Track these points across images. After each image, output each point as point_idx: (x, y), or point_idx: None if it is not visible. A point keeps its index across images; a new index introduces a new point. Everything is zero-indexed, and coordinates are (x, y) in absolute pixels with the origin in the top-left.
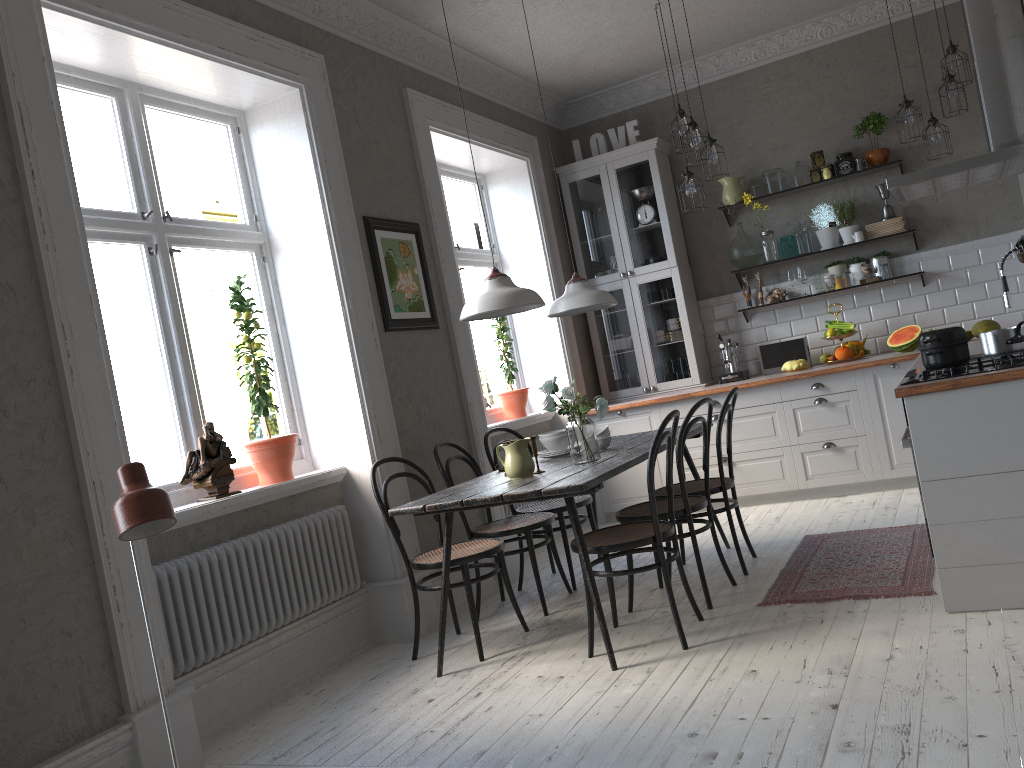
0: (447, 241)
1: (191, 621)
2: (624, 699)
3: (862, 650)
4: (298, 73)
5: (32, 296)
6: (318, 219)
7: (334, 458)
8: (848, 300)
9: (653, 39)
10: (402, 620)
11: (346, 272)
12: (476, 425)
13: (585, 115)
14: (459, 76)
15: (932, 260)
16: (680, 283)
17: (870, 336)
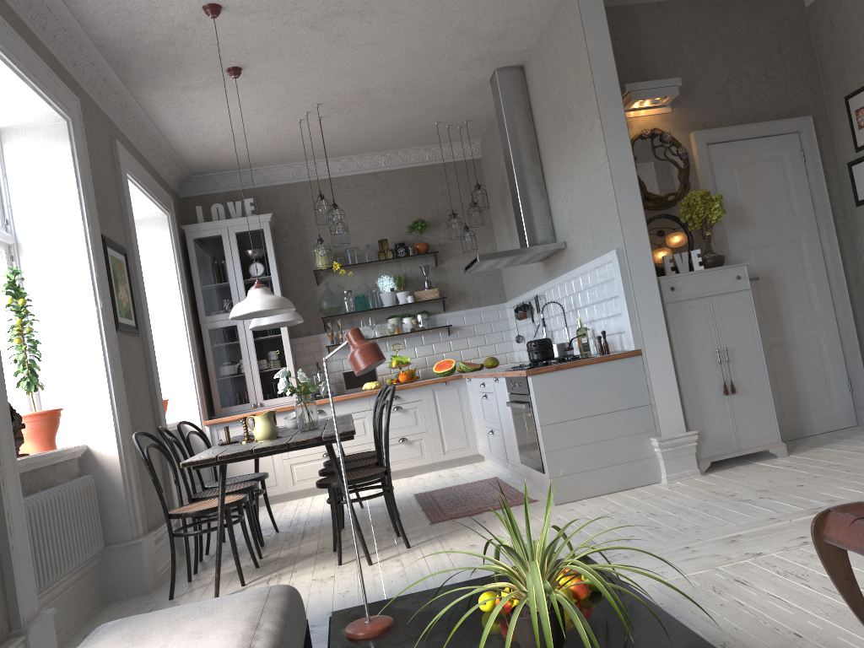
0: (140, 266)
1: None
2: (401, 572)
3: None
4: (69, 109)
5: None
6: (77, 230)
7: (73, 436)
8: (401, 342)
9: (282, 142)
10: (139, 575)
11: (99, 276)
12: (162, 419)
13: (202, 188)
14: (136, 139)
15: (454, 318)
16: None
17: (415, 368)
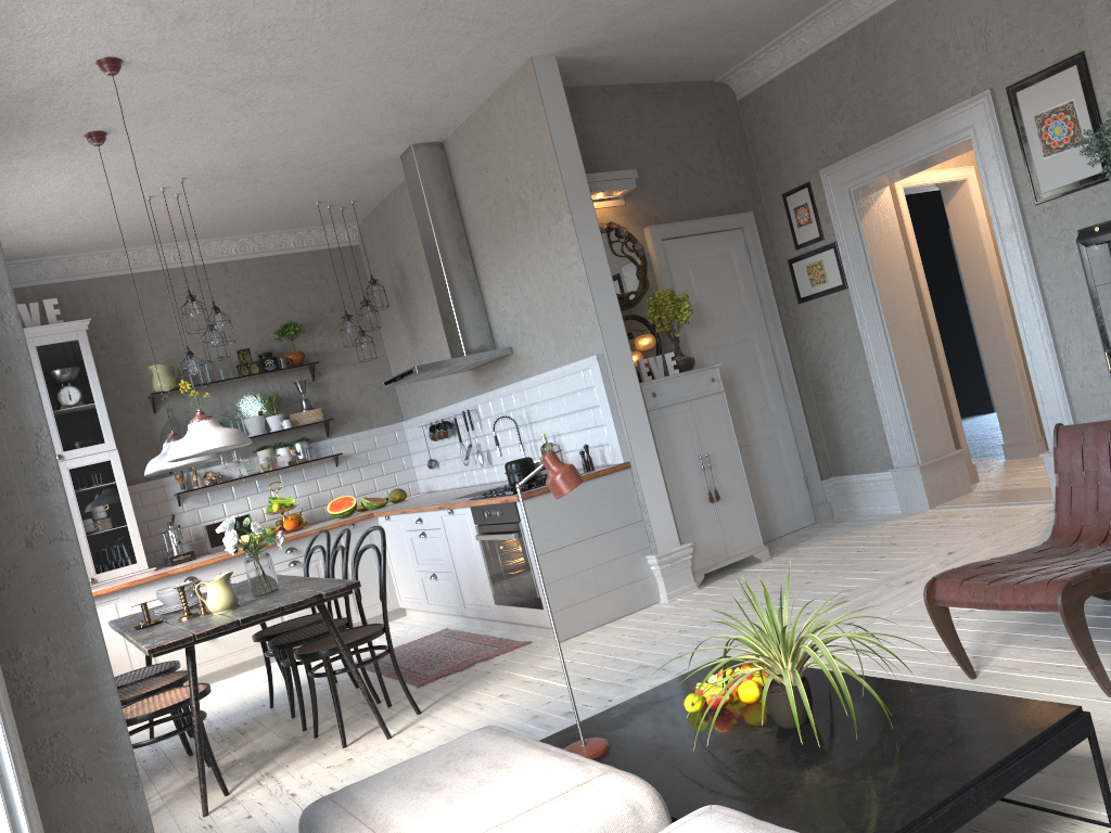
0: None
1: None
2: (442, 736)
3: (548, 666)
4: None
5: None
6: None
7: None
8: (276, 480)
9: (109, 224)
10: None
11: None
12: None
13: None
14: None
15: (341, 445)
16: (121, 466)
17: (297, 511)
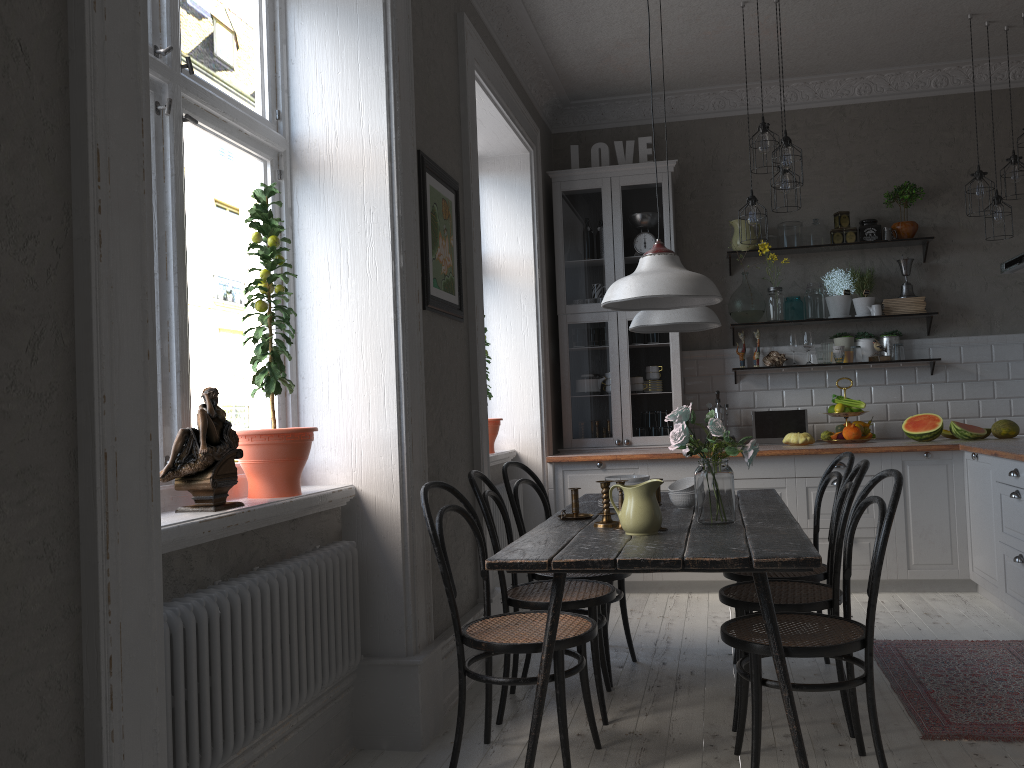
0: (478, 215)
1: (175, 718)
2: None
3: None
4: None
5: (54, 83)
6: (377, 134)
7: (338, 472)
8: (849, 377)
9: (706, 47)
10: (409, 717)
11: (403, 215)
12: (483, 454)
13: (582, 122)
14: (497, 27)
15: (943, 348)
16: None
17: (868, 419)
